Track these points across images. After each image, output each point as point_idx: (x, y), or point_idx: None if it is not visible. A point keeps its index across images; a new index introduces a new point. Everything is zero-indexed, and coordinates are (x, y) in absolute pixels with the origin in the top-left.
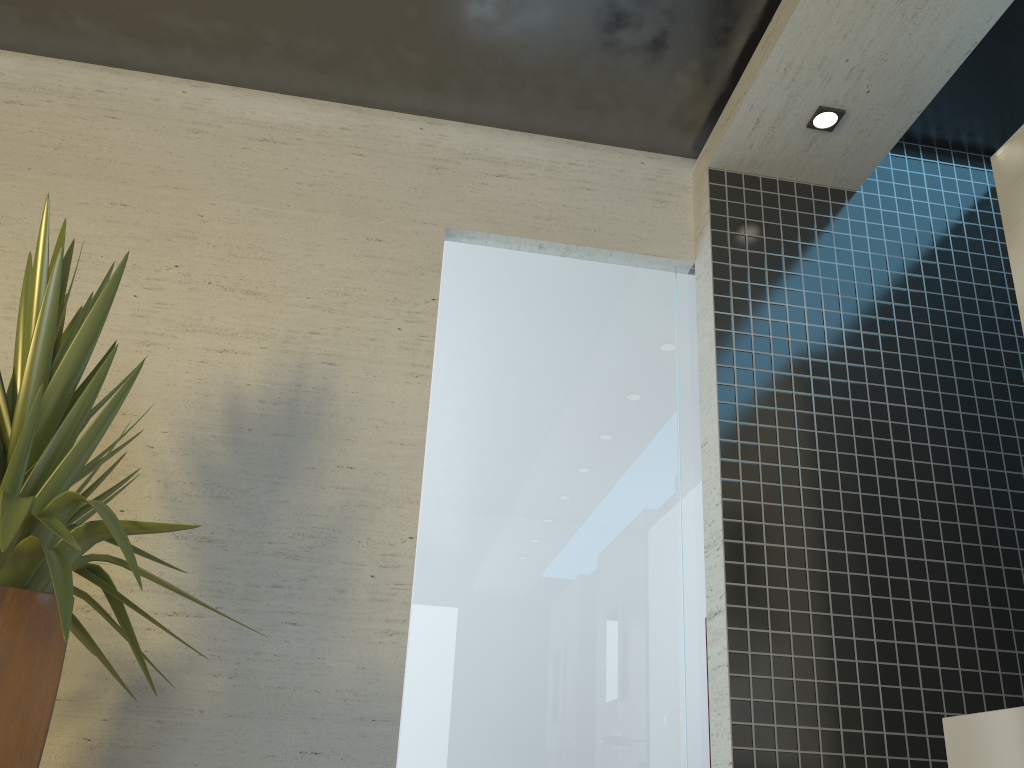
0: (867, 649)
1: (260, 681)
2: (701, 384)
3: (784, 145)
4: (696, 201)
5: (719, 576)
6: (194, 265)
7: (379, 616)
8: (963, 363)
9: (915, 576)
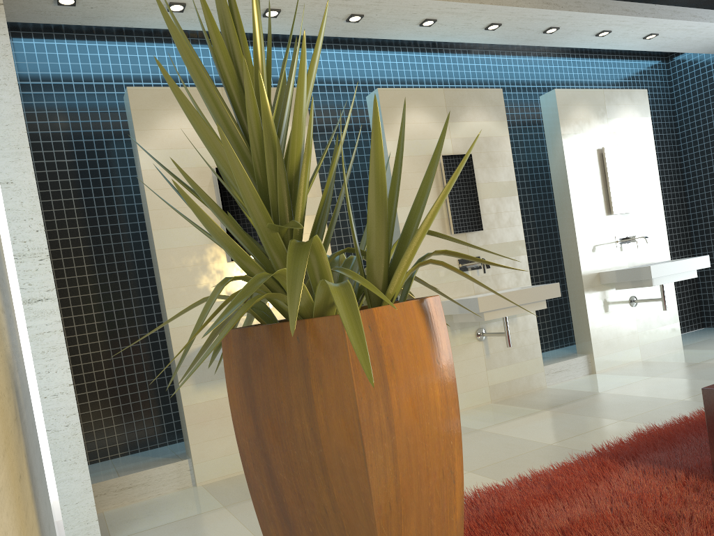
0: None
1: (19, 372)
2: None
3: None
4: None
5: (45, 277)
6: None
7: (13, 307)
8: None
9: None
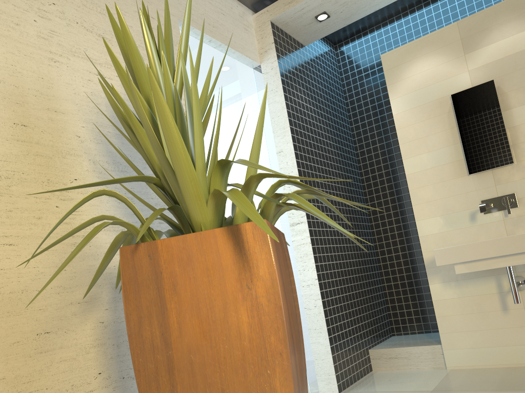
0: (334, 233)
1: None
2: (274, 124)
3: (301, 21)
4: (259, 34)
5: None
6: (64, 6)
7: None
8: (335, 126)
9: (338, 206)
